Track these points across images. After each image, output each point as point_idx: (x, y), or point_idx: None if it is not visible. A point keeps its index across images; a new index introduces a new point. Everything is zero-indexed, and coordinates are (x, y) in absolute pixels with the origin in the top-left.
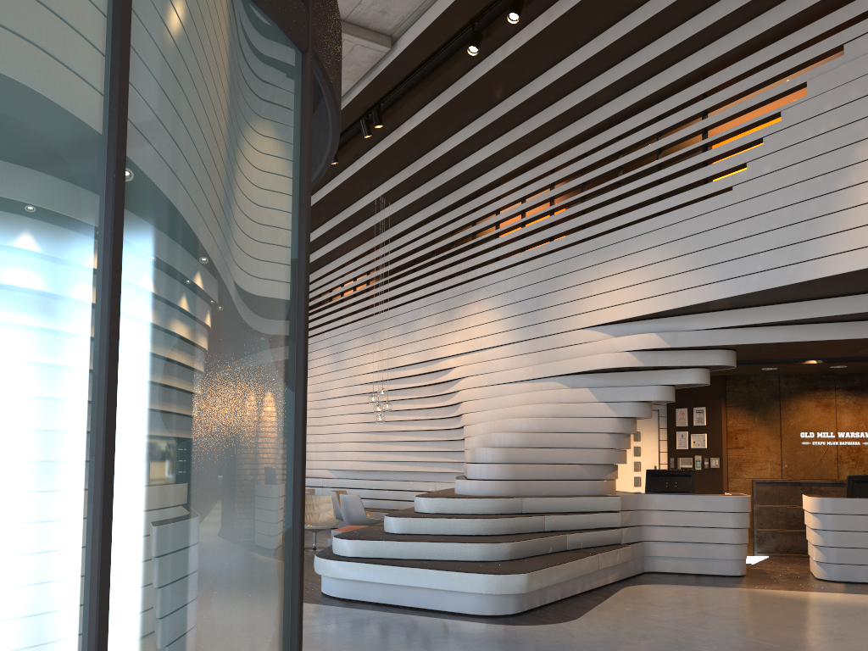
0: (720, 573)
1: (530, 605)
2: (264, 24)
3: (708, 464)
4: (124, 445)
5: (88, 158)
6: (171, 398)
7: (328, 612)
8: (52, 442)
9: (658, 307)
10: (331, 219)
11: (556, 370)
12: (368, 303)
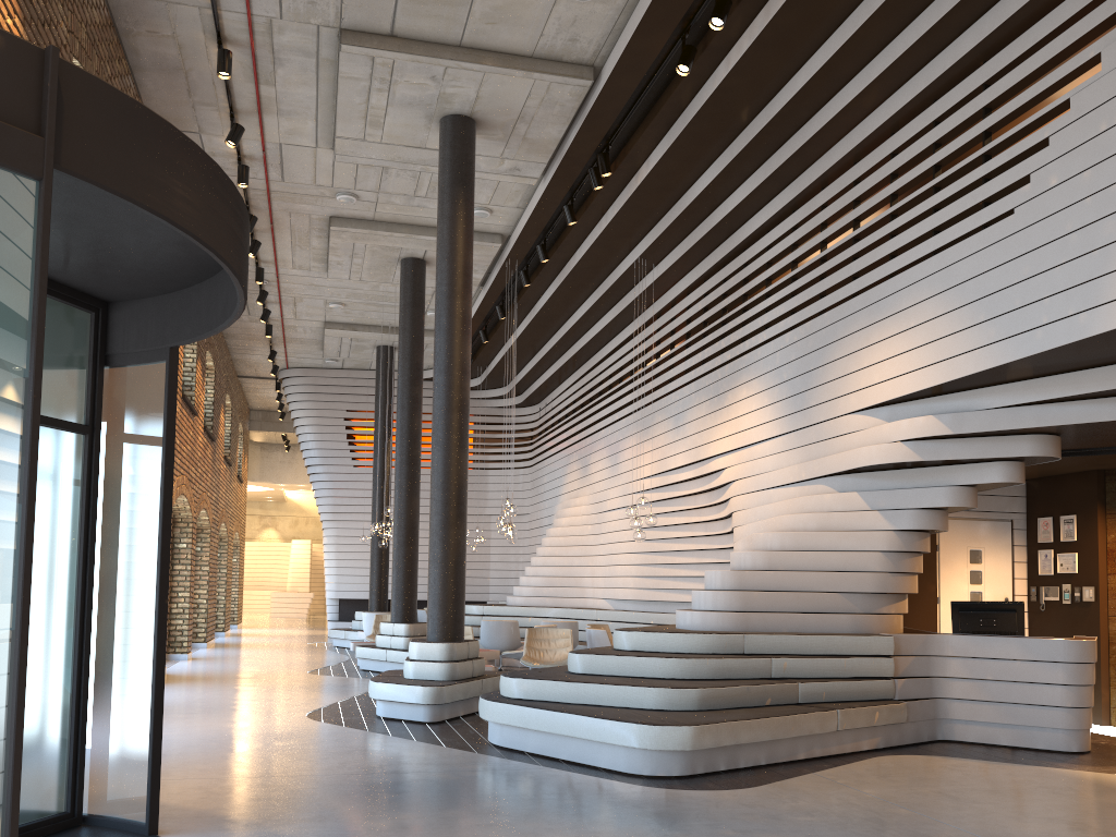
0: (1047, 747)
1: (708, 767)
2: None
3: (1079, 597)
4: None
5: None
6: None
7: (466, 759)
8: None
9: (931, 380)
10: (596, 289)
11: (822, 468)
12: (642, 391)
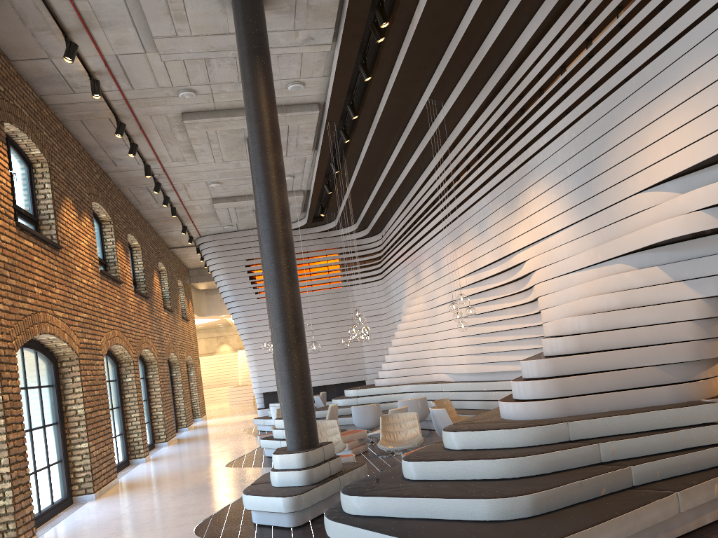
0: None
1: None
2: None
3: None
4: None
5: None
6: None
7: None
8: None
9: None
10: (402, 135)
11: (617, 249)
12: (450, 209)
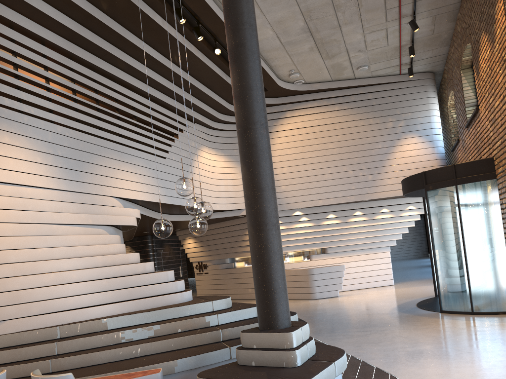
0: None
1: None
2: None
3: None
4: None
5: None
6: None
7: (331, 337)
8: None
9: (148, 198)
10: None
11: (106, 221)
12: None
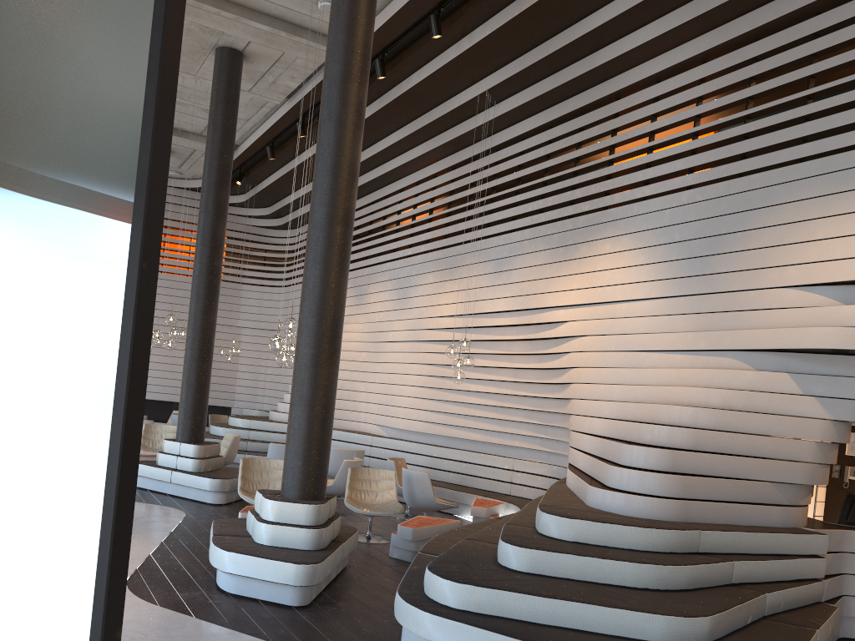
0: None
1: None
2: None
3: None
4: None
5: None
6: None
7: None
8: None
9: None
10: (413, 121)
11: (736, 342)
12: (448, 231)
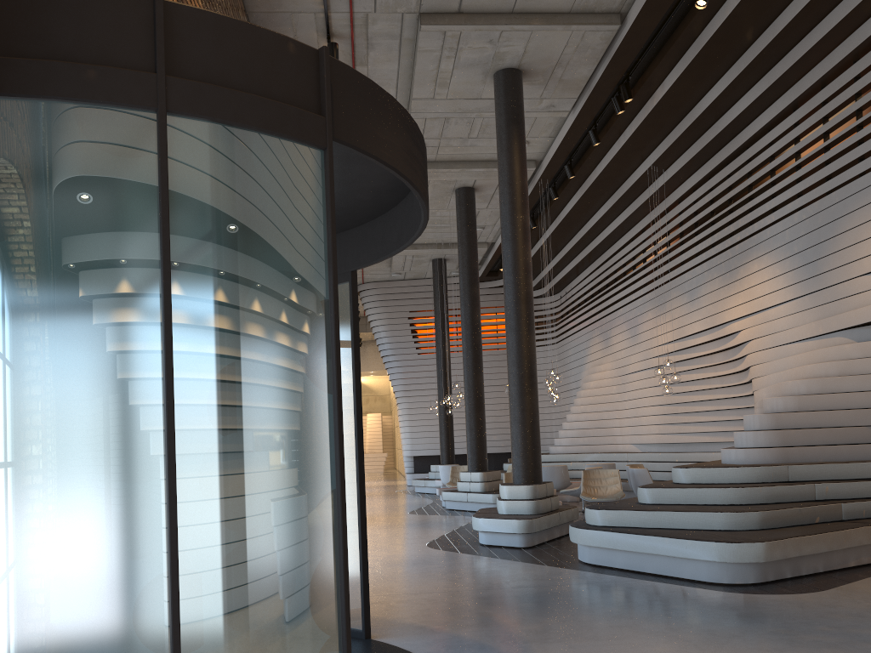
0: None
1: (777, 576)
2: (280, 145)
3: None
4: (184, 439)
5: (149, 273)
6: (216, 409)
7: (570, 575)
8: (138, 440)
9: None
10: (612, 195)
11: (839, 323)
12: (655, 274)
